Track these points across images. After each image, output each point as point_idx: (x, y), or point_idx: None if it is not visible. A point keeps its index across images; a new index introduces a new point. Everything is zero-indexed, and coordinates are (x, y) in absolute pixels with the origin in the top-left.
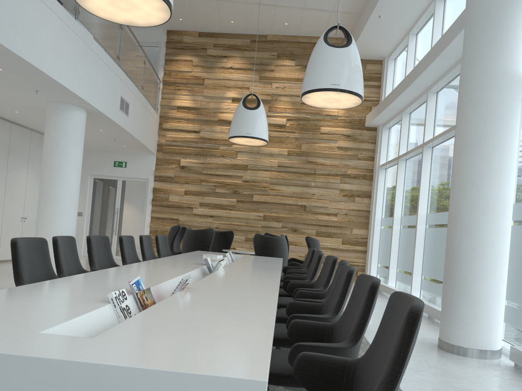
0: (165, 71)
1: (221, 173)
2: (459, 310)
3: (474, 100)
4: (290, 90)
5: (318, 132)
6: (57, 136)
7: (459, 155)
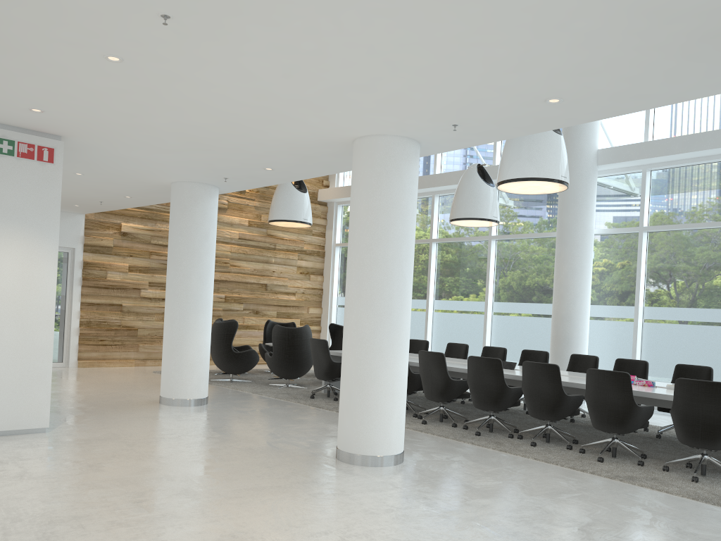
0: None
1: None
2: None
3: (578, 244)
4: None
5: None
6: (207, 226)
7: (568, 277)
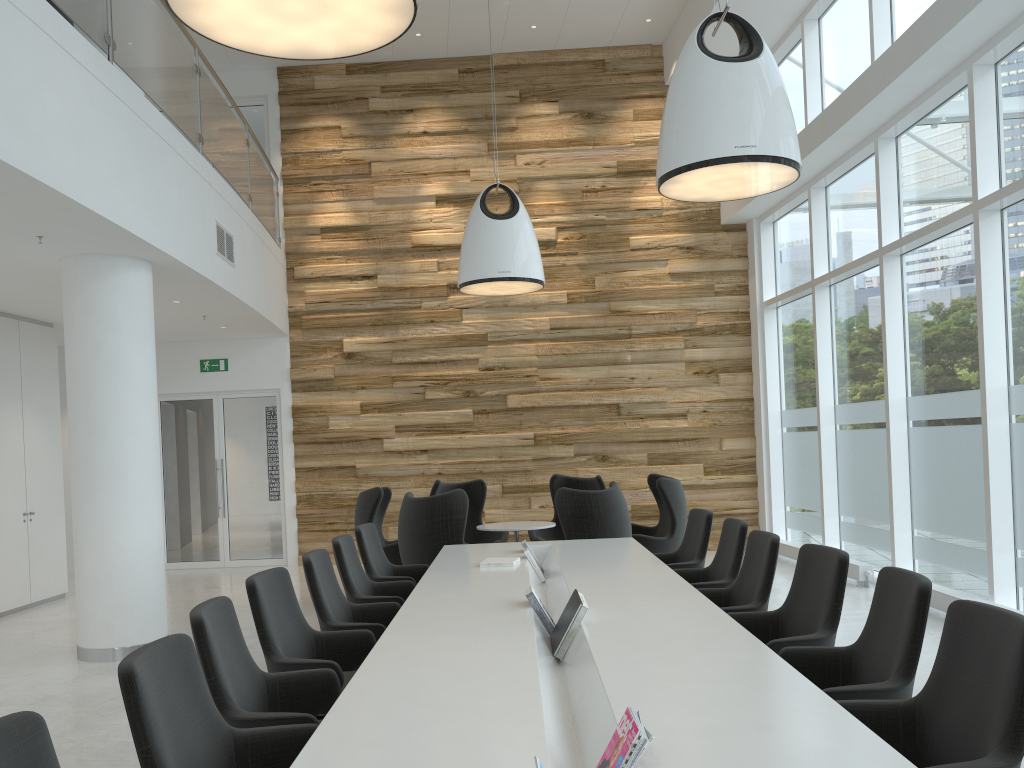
0: (286, 154)
1: (433, 358)
2: None
3: None
4: (557, 167)
5: (625, 247)
6: (96, 332)
7: None
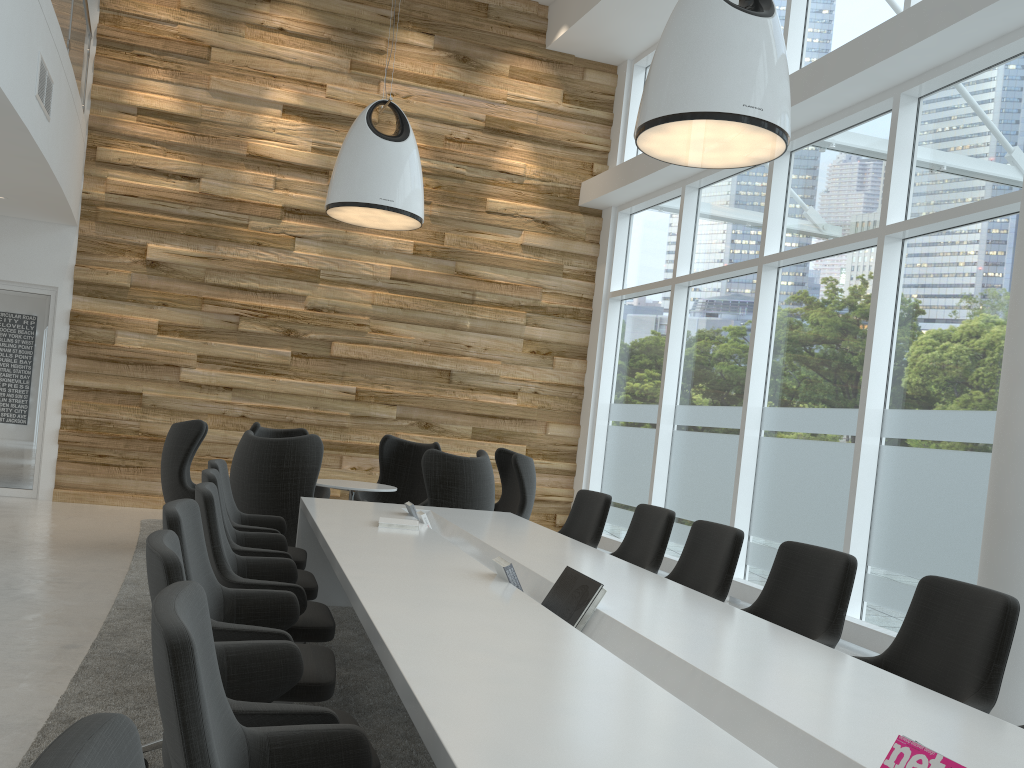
0: (105, 10)
1: (254, 285)
2: None
3: None
4: (423, 106)
5: (481, 207)
6: None
7: None
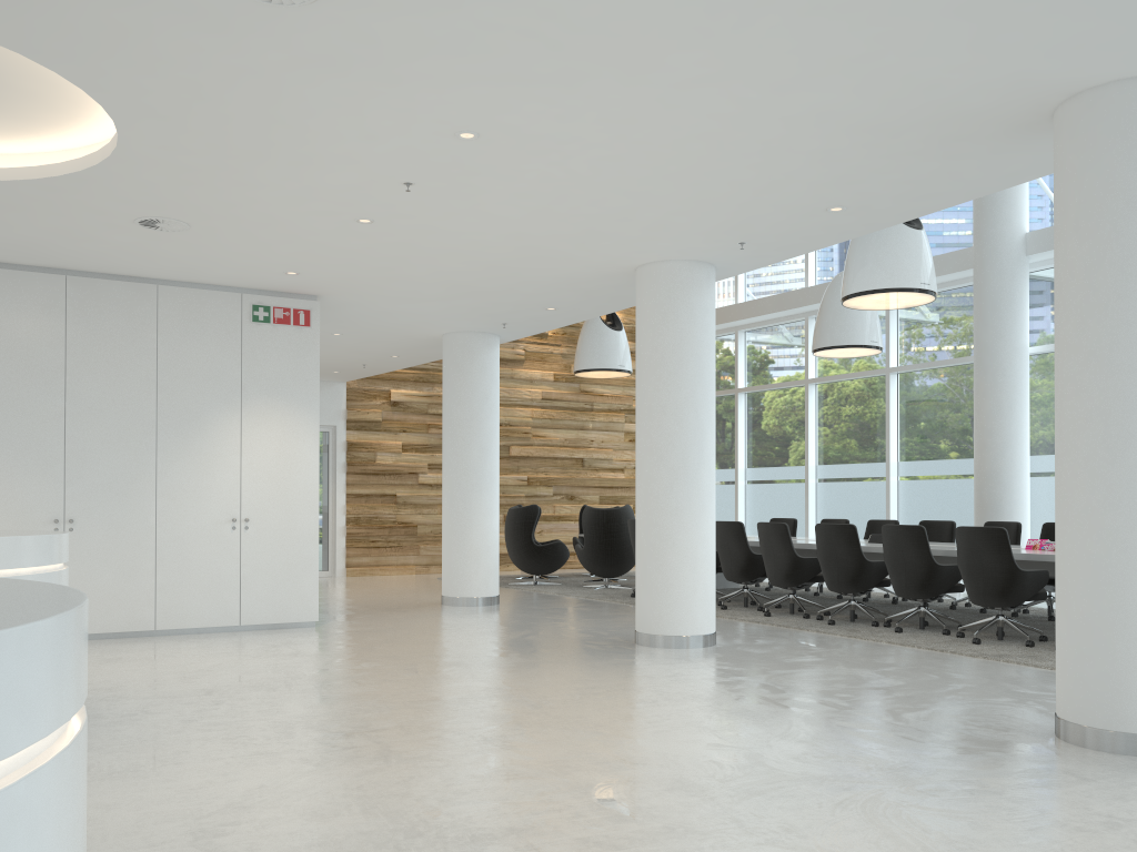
0: None
1: None
2: None
3: (1003, 369)
4: None
5: None
6: (486, 384)
7: (991, 418)
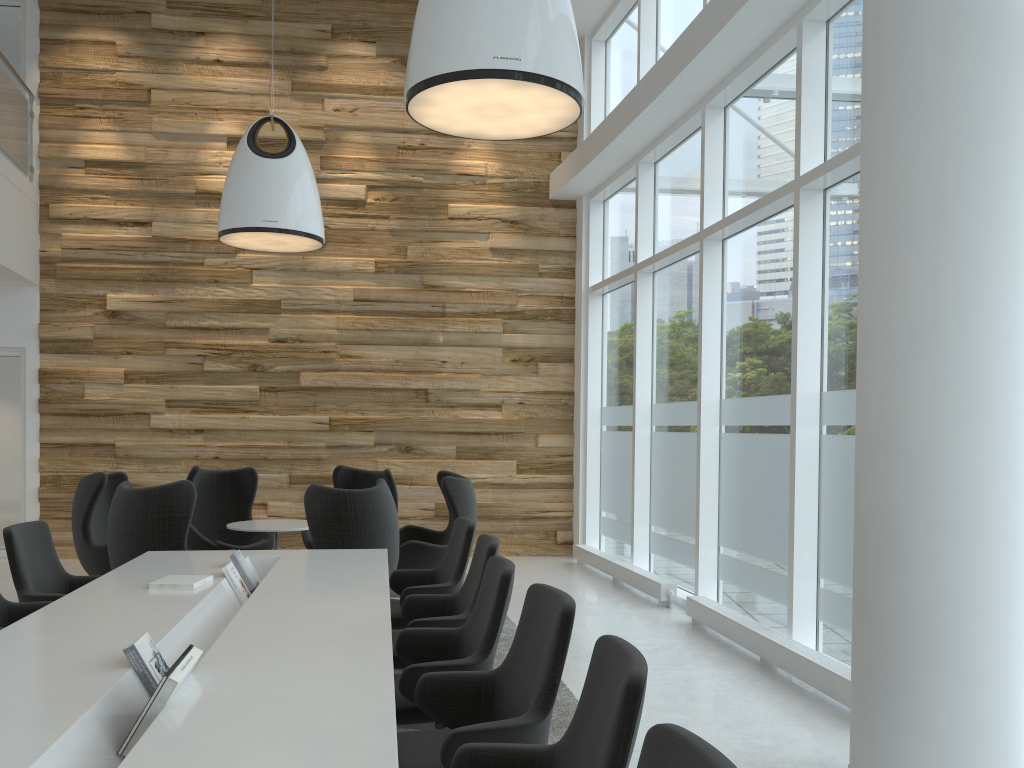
0: (45, 69)
1: (215, 323)
2: (916, 705)
3: (922, 89)
4: (371, 117)
5: (443, 215)
6: None
7: (884, 253)
